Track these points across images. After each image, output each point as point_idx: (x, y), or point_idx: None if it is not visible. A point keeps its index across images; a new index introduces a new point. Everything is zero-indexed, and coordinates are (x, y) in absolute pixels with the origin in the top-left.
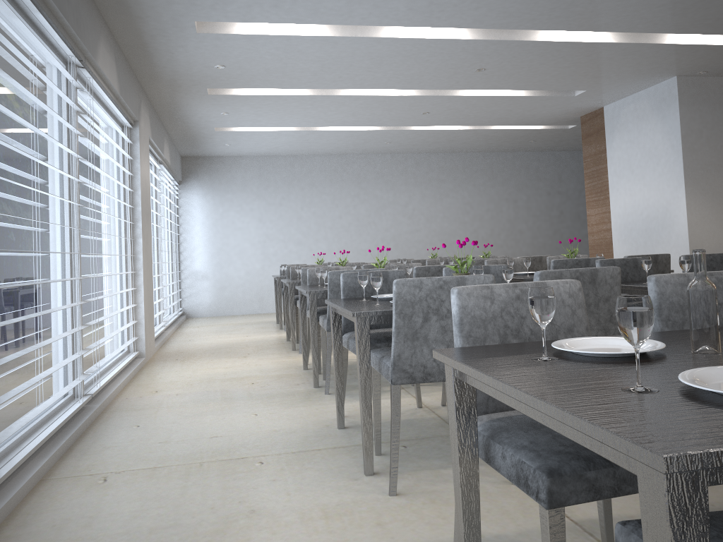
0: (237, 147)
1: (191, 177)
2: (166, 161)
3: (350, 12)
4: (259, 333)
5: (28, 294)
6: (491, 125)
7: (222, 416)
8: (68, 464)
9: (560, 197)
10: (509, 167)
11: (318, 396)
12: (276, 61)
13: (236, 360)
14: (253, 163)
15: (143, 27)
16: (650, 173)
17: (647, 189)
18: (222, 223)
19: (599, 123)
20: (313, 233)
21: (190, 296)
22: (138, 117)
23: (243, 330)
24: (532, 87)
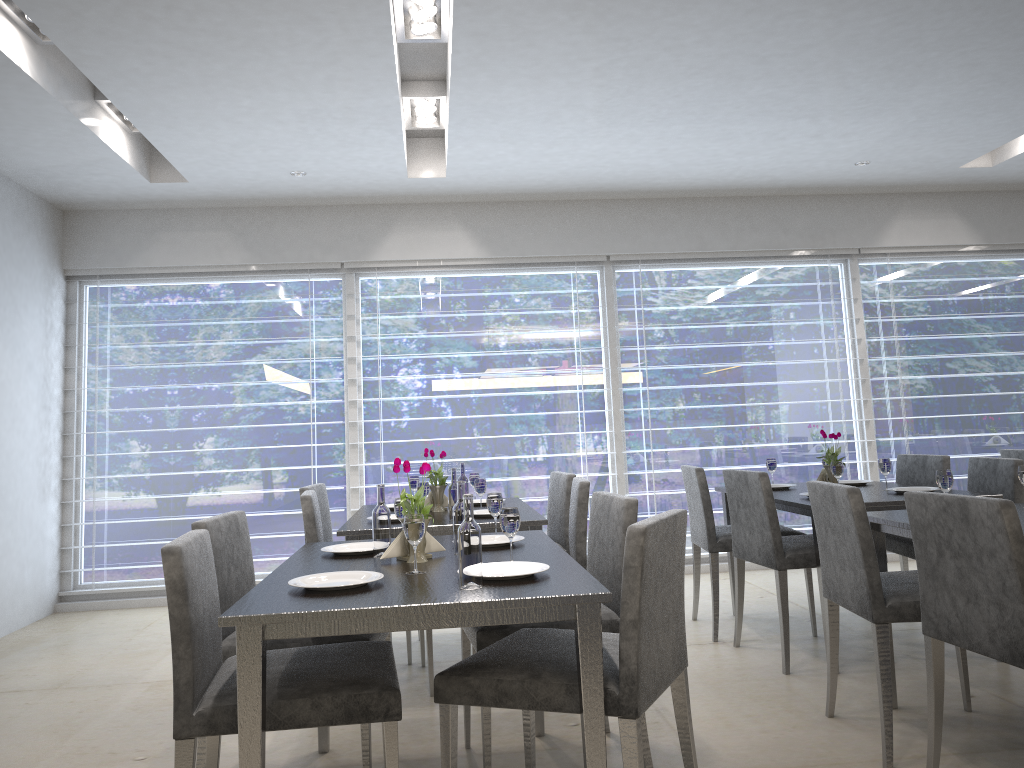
0: None
1: None
2: None
3: None
4: None
5: (772, 453)
6: None
7: None
8: (755, 571)
9: None
10: None
11: None
12: None
13: None
14: None
15: (947, 183)
16: None
17: None
18: None
19: None
20: None
21: None
22: None
23: None
24: None
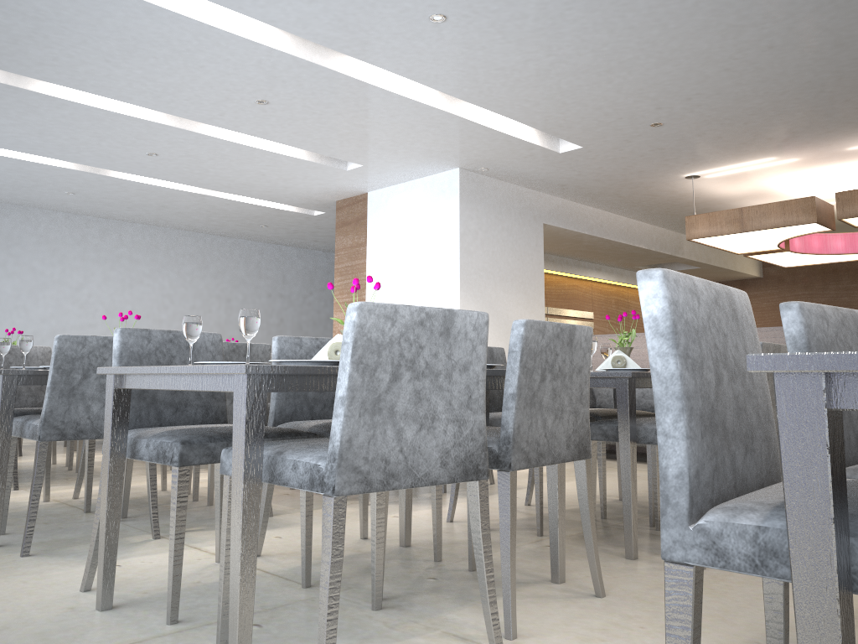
0: None
1: None
2: None
3: None
4: None
5: None
6: (225, 194)
7: None
8: None
9: (282, 302)
10: (226, 256)
11: (8, 560)
12: None
13: None
14: None
15: None
16: (420, 274)
17: (414, 291)
18: None
19: (361, 210)
20: None
21: None
22: None
23: None
24: (309, 145)
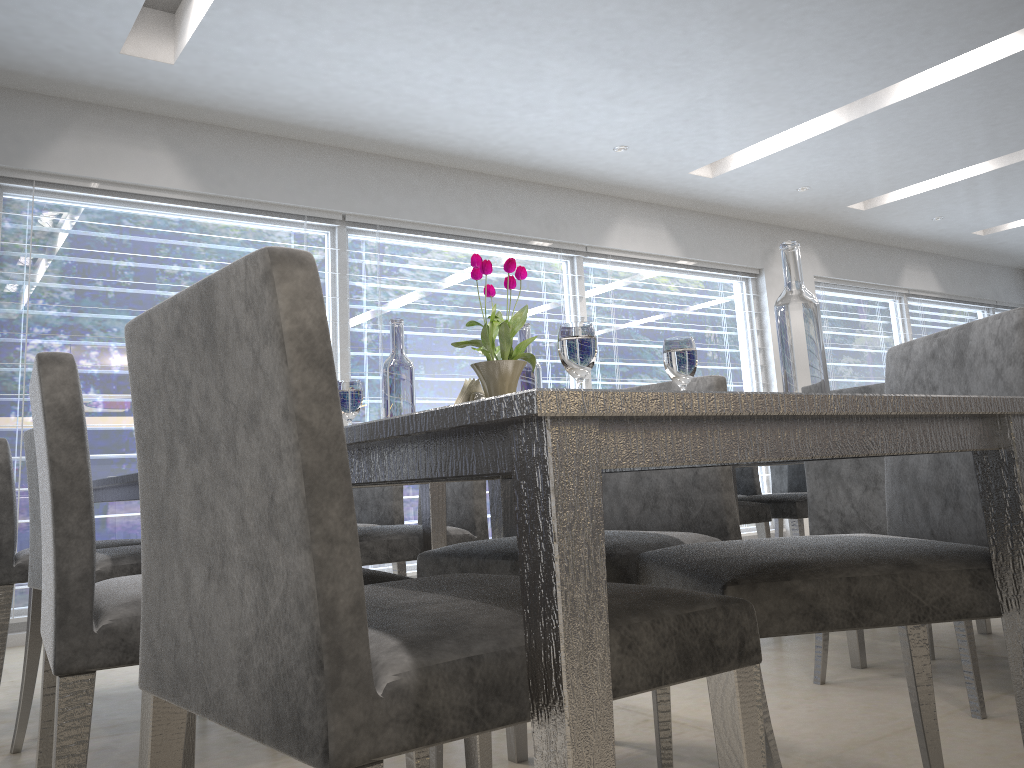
0: None
1: None
2: (924, 290)
3: (793, 107)
4: None
5: None
6: None
7: None
8: None
9: None
10: None
11: None
12: (846, 164)
13: None
14: None
15: (665, 192)
16: None
17: None
18: None
19: None
20: None
21: None
22: (762, 264)
23: None
24: None
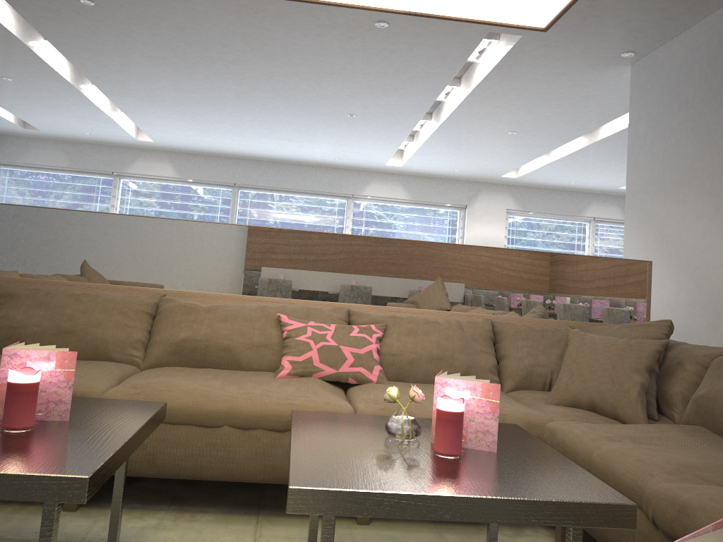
0: None
1: None
2: (608, 218)
3: (378, 148)
4: None
5: None
6: None
7: None
8: None
9: None
10: None
11: None
12: (454, 163)
13: None
14: None
15: (391, 170)
16: None
17: None
18: None
19: None
20: None
21: None
22: (467, 203)
23: None
24: (600, 119)
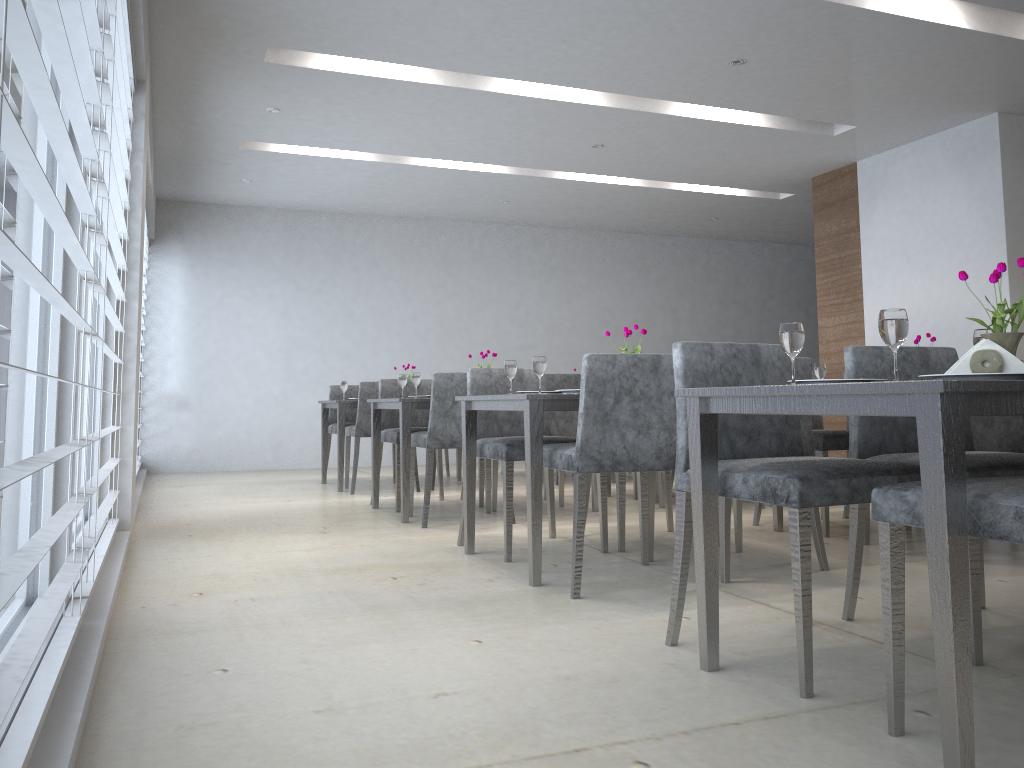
0: (260, 187)
1: (171, 235)
2: (150, 191)
3: None
4: (307, 496)
5: (1, 335)
6: (672, 184)
7: (404, 646)
8: None
9: (736, 309)
10: (668, 259)
11: (562, 602)
12: None
13: (312, 538)
14: (277, 220)
15: None
16: (943, 261)
17: (935, 285)
18: (220, 315)
19: (848, 186)
20: (370, 342)
21: (155, 435)
22: (146, 75)
23: (273, 492)
24: (788, 109)
